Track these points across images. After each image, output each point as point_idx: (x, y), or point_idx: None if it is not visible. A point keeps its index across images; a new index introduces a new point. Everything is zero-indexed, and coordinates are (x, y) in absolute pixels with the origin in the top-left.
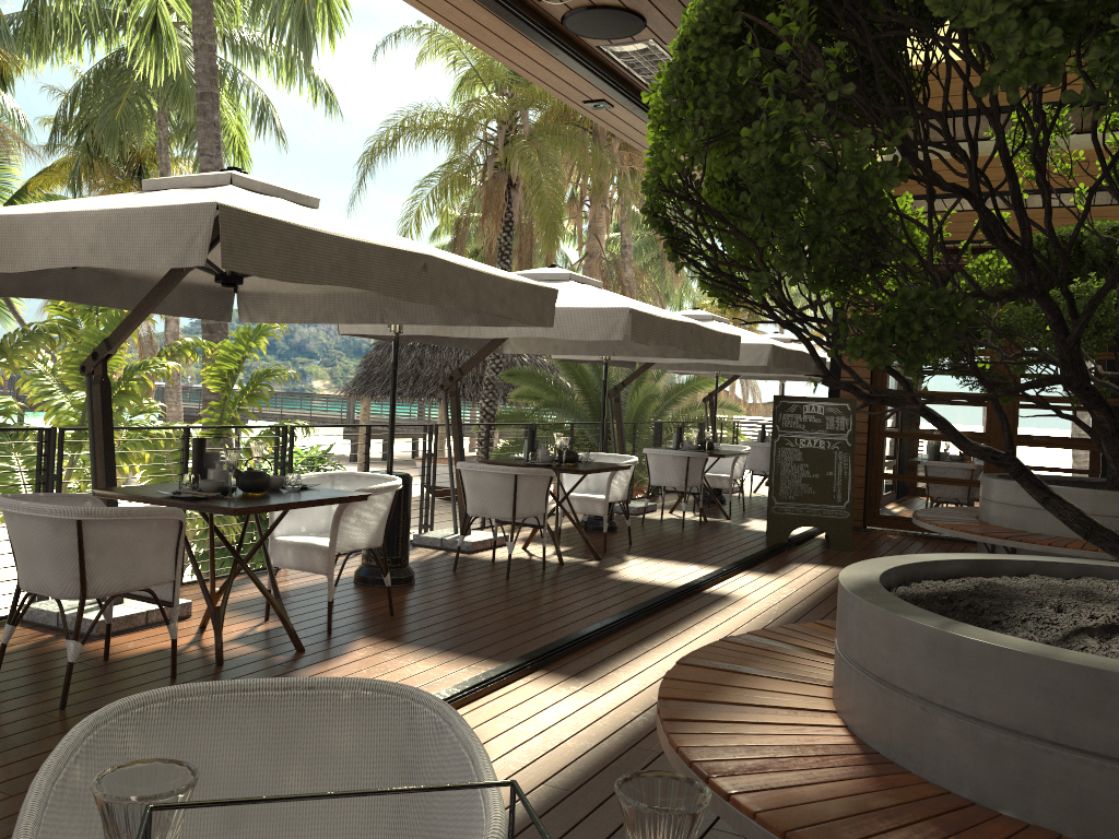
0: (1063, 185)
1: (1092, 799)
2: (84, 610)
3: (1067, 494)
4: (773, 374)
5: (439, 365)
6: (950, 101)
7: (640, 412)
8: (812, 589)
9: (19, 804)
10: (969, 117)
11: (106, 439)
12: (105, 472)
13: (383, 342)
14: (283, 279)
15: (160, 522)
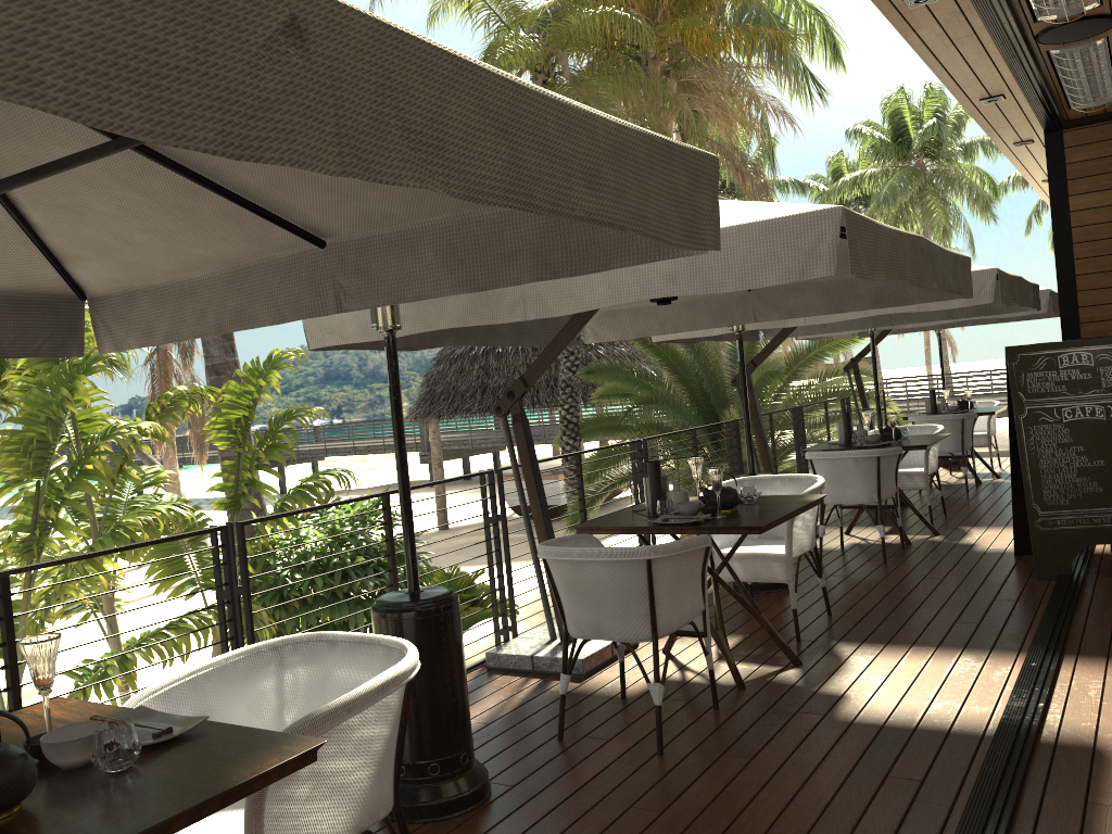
0: None
1: None
2: None
3: None
4: (947, 320)
5: (507, 372)
6: None
7: (757, 395)
8: None
9: None
10: None
11: None
12: None
13: (442, 356)
14: None
15: None
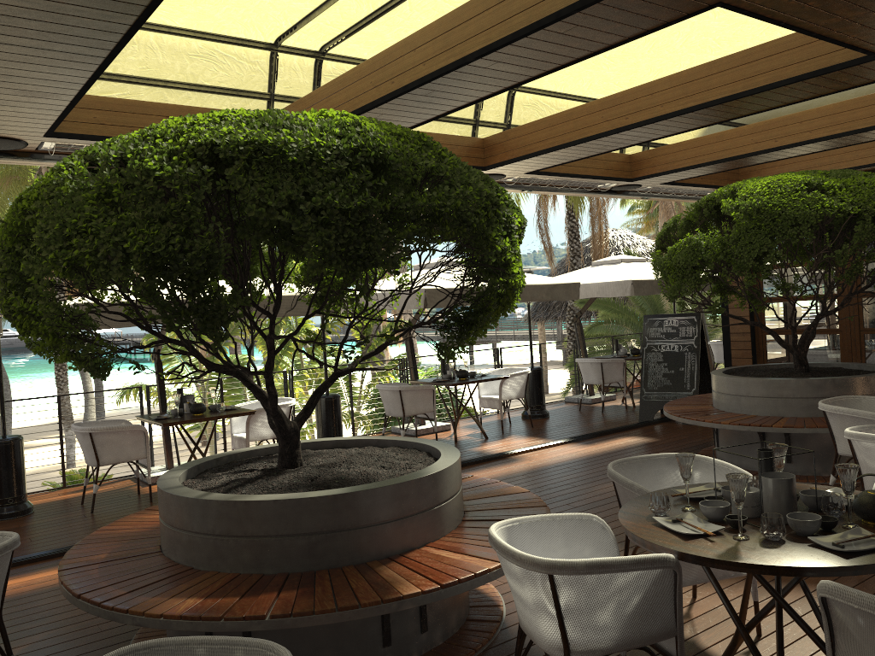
0: (753, 149)
1: (160, 531)
2: (153, 472)
3: (733, 382)
4: None
5: None
6: (553, 140)
7: None
8: (589, 454)
9: (29, 543)
10: (567, 148)
11: (161, 390)
12: (161, 406)
13: None
14: (123, 326)
15: (131, 431)
